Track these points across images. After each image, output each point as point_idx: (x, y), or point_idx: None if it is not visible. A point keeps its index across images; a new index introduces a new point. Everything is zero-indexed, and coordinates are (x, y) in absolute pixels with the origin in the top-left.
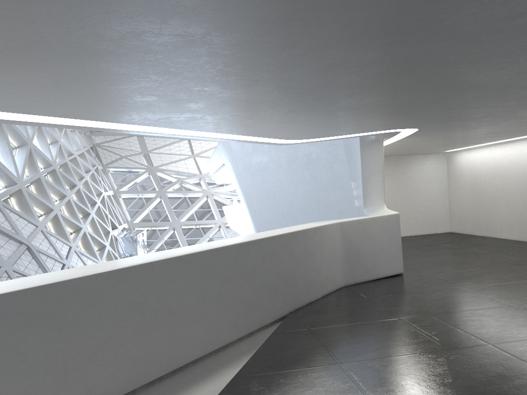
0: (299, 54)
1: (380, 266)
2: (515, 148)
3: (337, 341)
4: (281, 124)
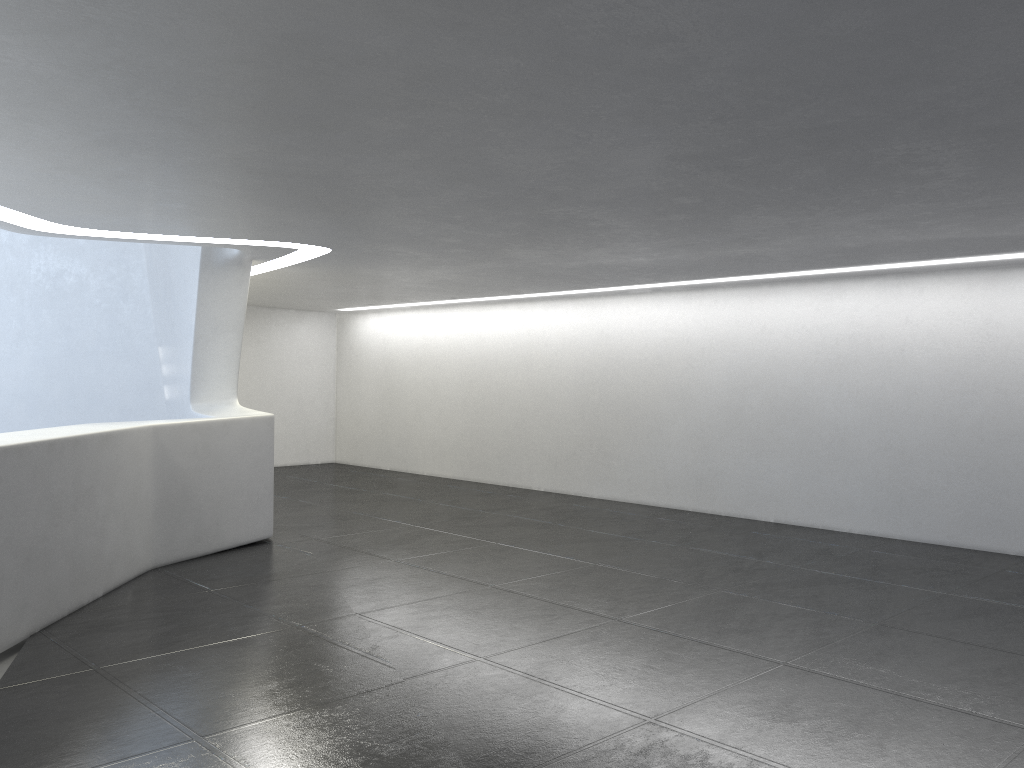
0: None
1: (231, 524)
2: (460, 318)
3: (176, 689)
4: (62, 174)
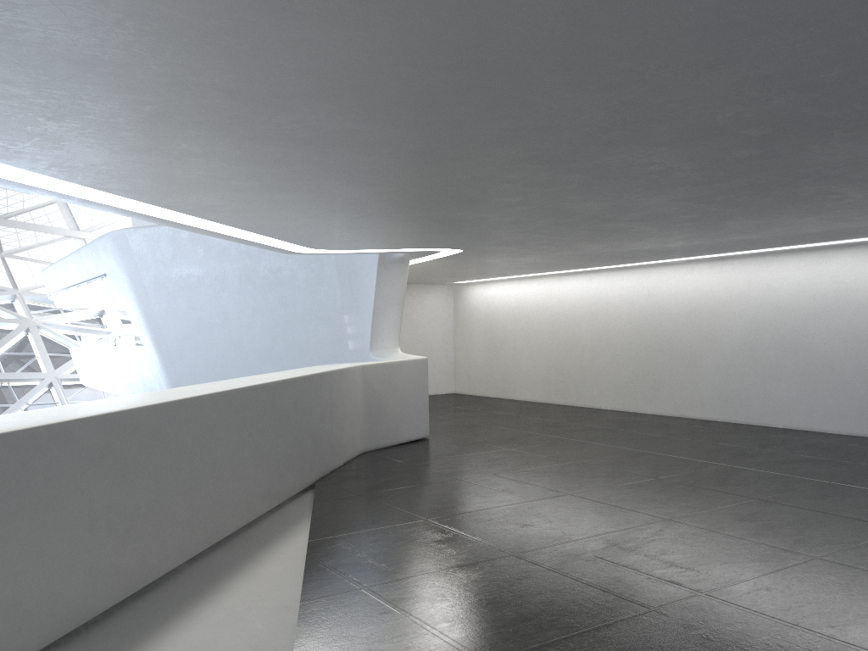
0: (461, 166)
1: (405, 427)
2: (544, 286)
3: (405, 502)
4: (334, 228)
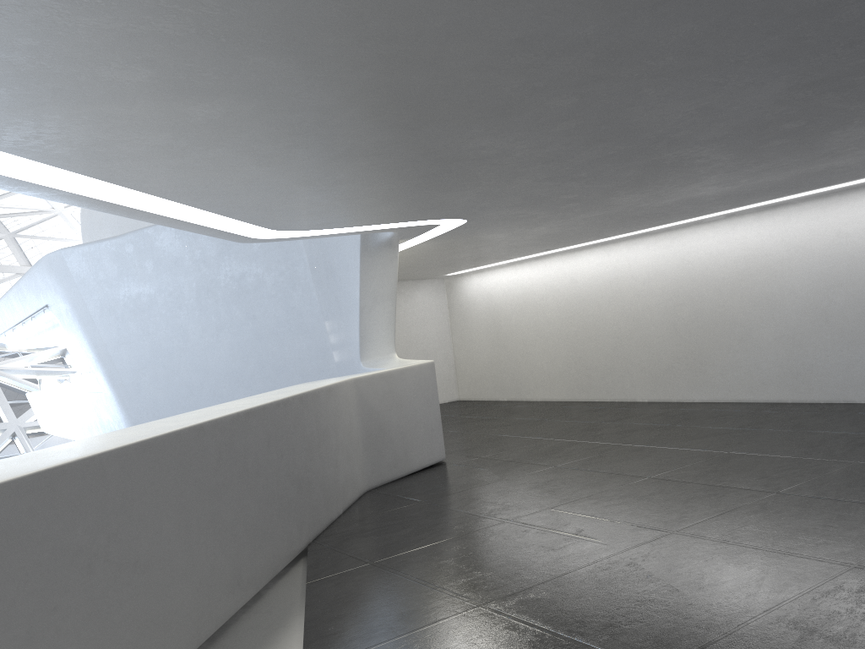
0: None
1: (415, 451)
2: (552, 266)
3: (441, 572)
4: (298, 187)
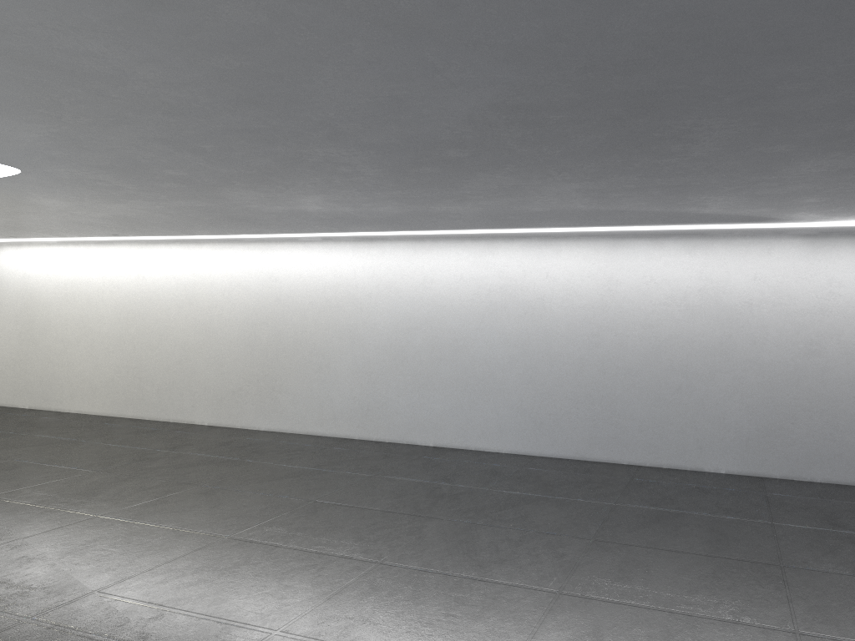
0: None
1: None
2: (117, 256)
3: None
4: None
